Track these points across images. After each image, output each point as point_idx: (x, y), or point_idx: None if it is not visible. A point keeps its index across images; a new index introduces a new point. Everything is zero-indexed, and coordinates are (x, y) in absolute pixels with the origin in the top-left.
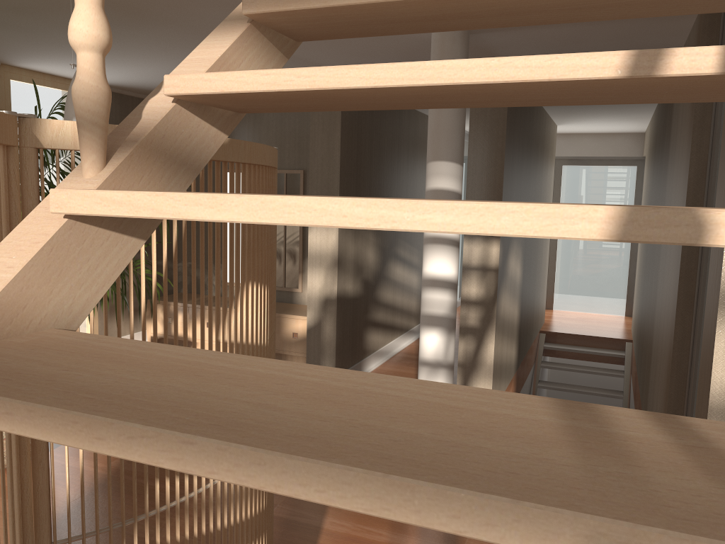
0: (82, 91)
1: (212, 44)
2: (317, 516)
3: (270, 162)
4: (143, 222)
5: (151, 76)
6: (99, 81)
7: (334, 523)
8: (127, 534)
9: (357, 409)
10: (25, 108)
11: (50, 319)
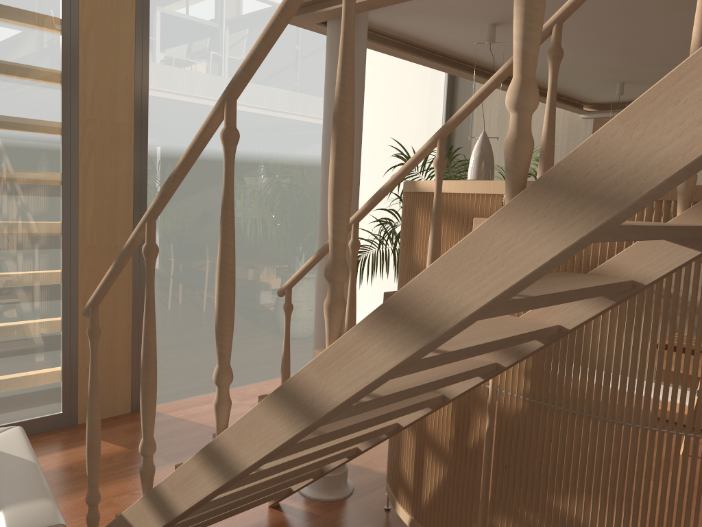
0: None
1: None
2: None
3: None
4: (700, 241)
5: None
6: None
7: None
8: None
9: None
10: None
11: (632, 275)
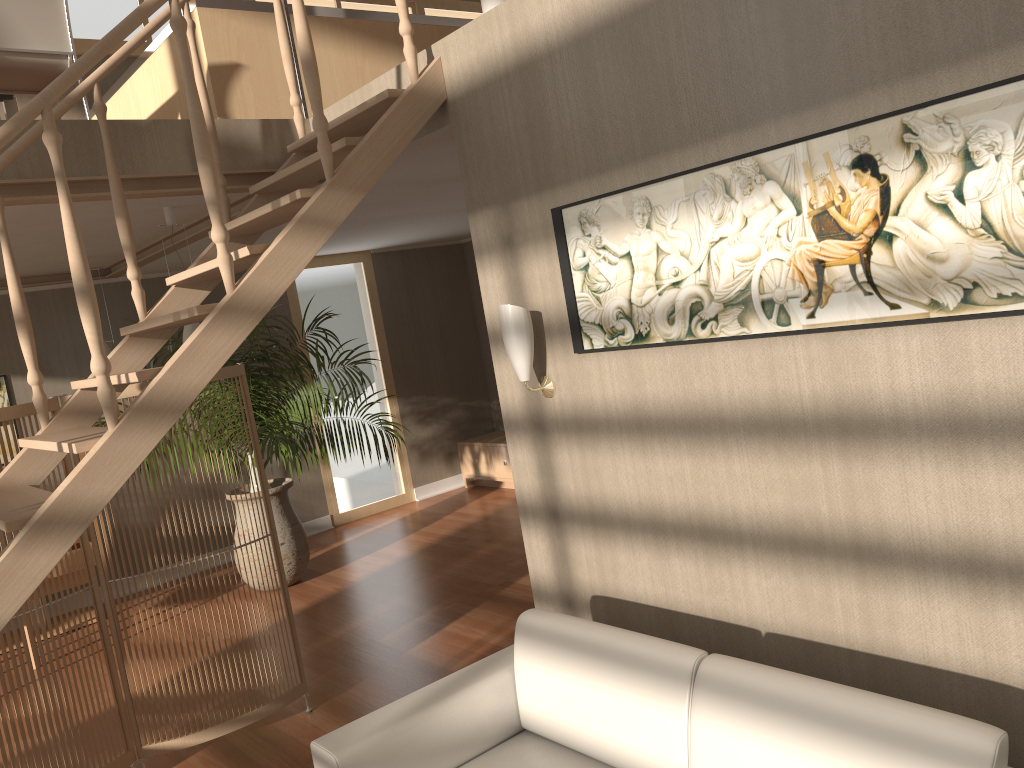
0: (33, 400)
1: (112, 352)
2: (448, 621)
3: (221, 377)
4: None
5: (398, 238)
6: (38, 395)
7: (455, 625)
8: (314, 629)
9: (19, 501)
10: (310, 290)
11: (26, 482)
